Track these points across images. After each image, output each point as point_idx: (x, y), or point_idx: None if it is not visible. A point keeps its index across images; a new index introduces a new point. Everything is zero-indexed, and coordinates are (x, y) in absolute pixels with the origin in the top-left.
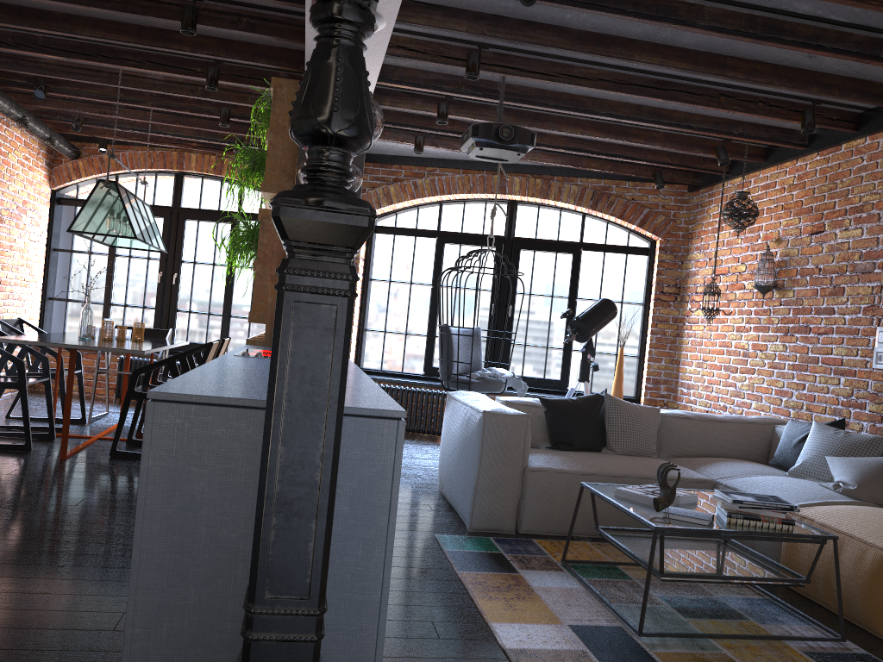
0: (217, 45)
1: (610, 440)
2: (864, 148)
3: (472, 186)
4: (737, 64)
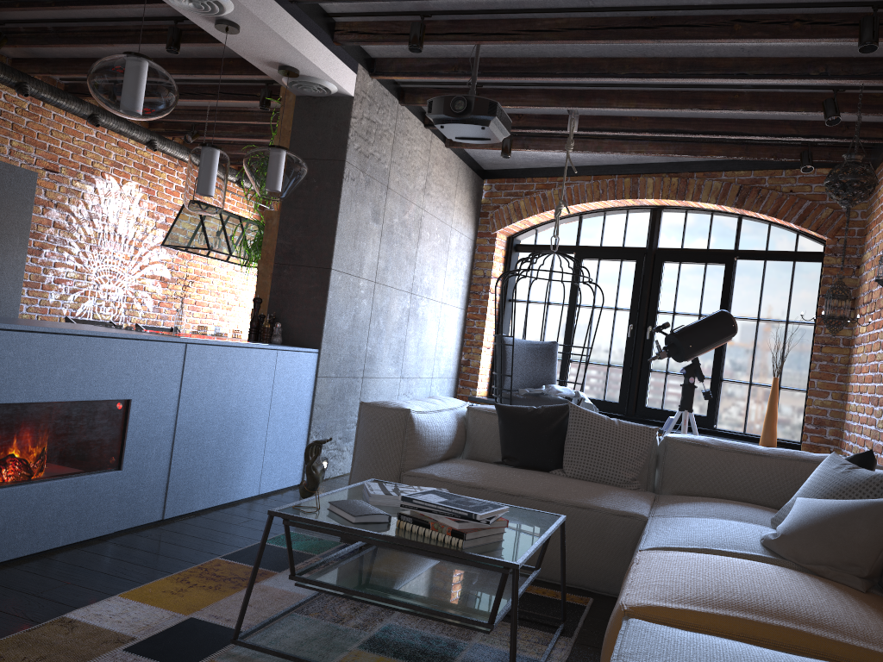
0: (240, 64)
1: (564, 458)
2: None
3: (601, 193)
4: None
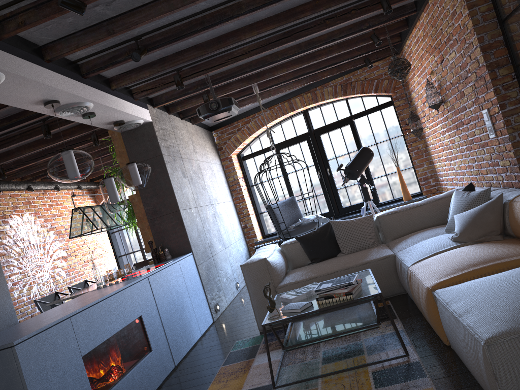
0: (79, 128)
1: (340, 247)
2: (435, 0)
3: (276, 115)
4: (303, 8)
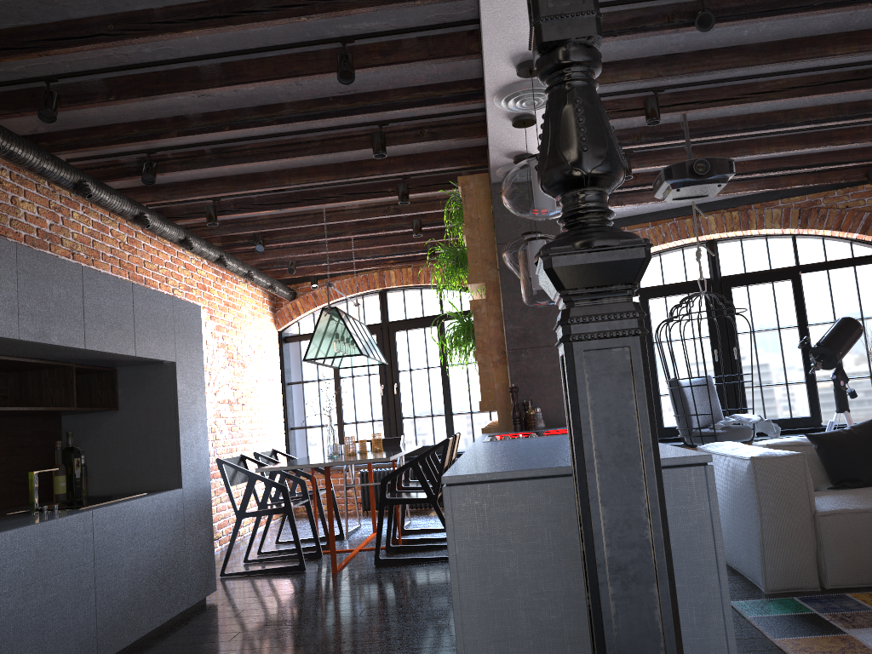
0: (404, 161)
1: None
2: None
3: (664, 236)
4: None
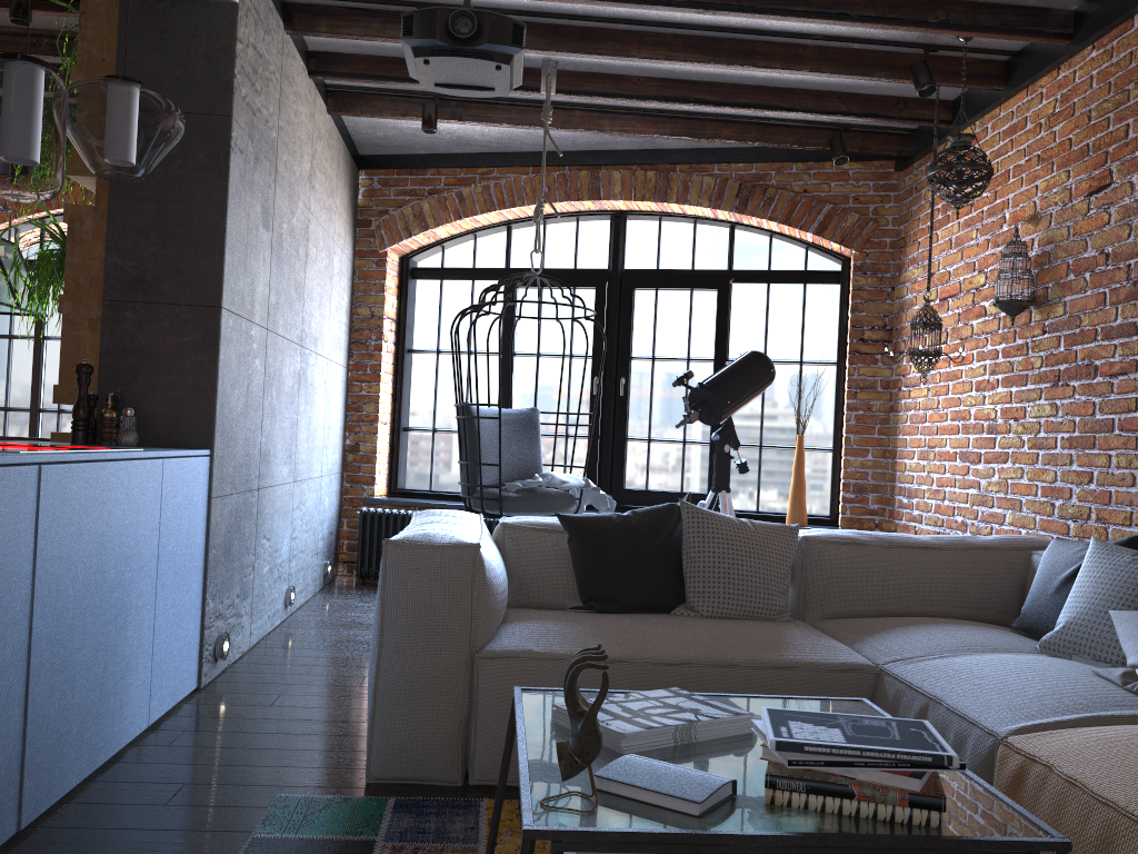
0: None
1: (690, 589)
2: None
3: (547, 192)
4: None
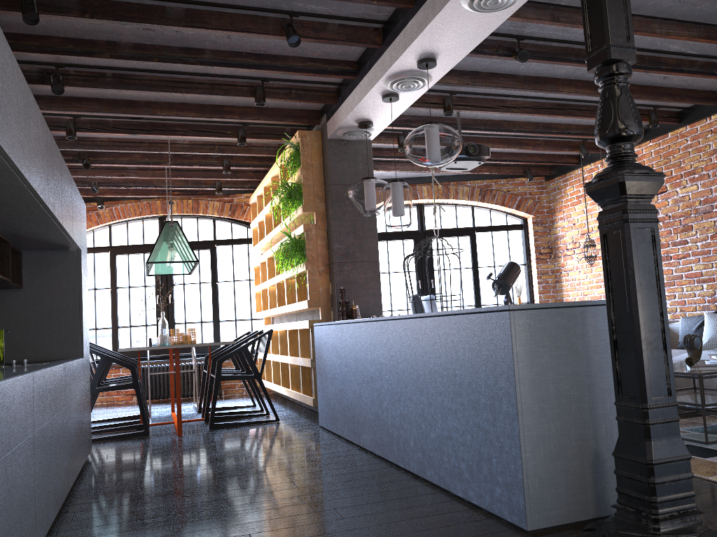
0: (257, 112)
1: None
2: (686, 133)
3: None
4: None
